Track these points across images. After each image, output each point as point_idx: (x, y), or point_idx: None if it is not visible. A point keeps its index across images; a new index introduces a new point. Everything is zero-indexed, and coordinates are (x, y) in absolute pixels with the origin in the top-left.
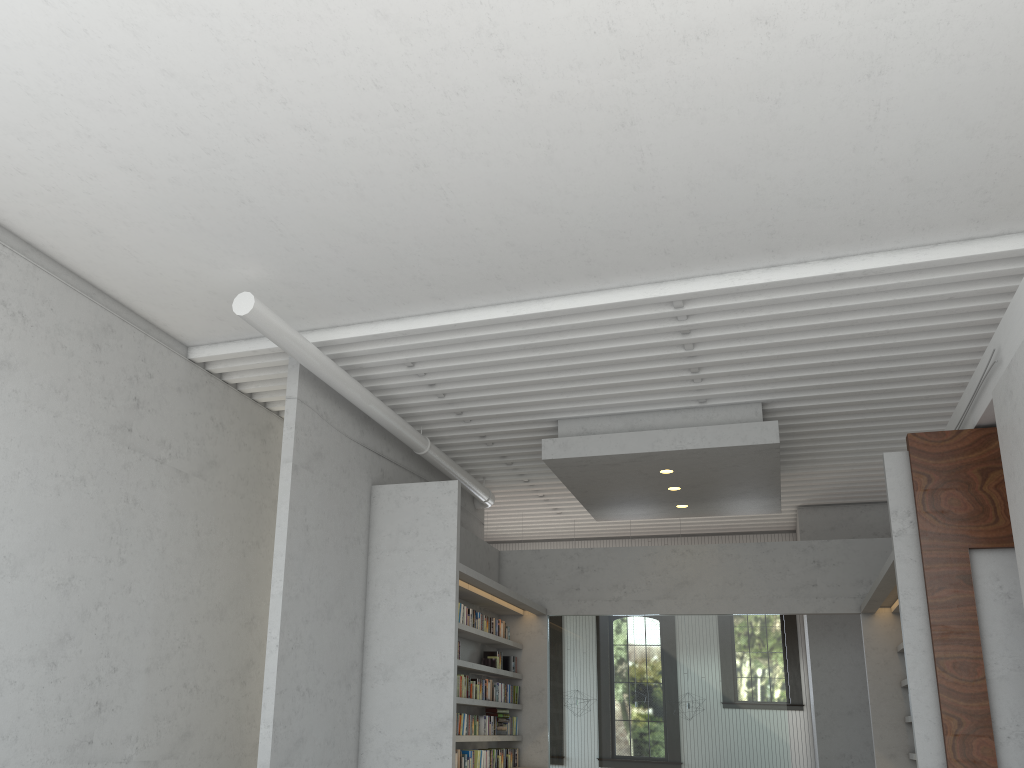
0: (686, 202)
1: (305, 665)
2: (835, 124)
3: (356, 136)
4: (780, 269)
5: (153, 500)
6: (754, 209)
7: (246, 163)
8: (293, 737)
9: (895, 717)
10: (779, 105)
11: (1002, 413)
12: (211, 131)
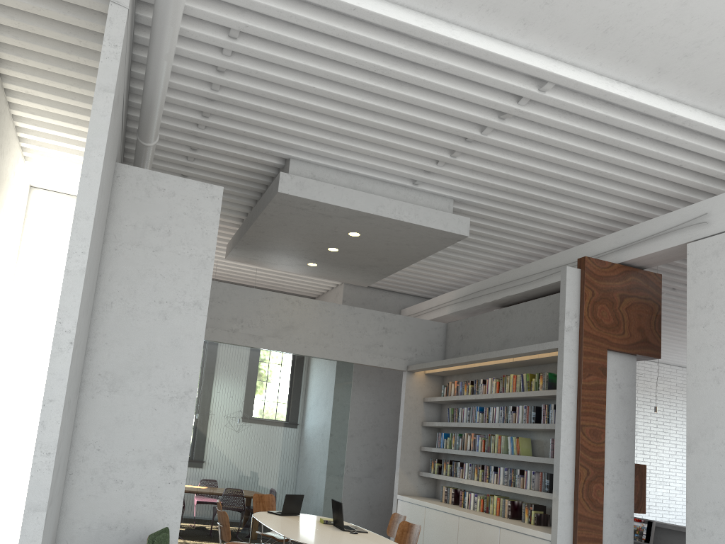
0: None
1: (74, 370)
2: None
3: None
4: (640, 92)
5: None
6: (718, 24)
7: None
8: (57, 466)
9: (415, 446)
10: None
11: (706, 261)
12: None
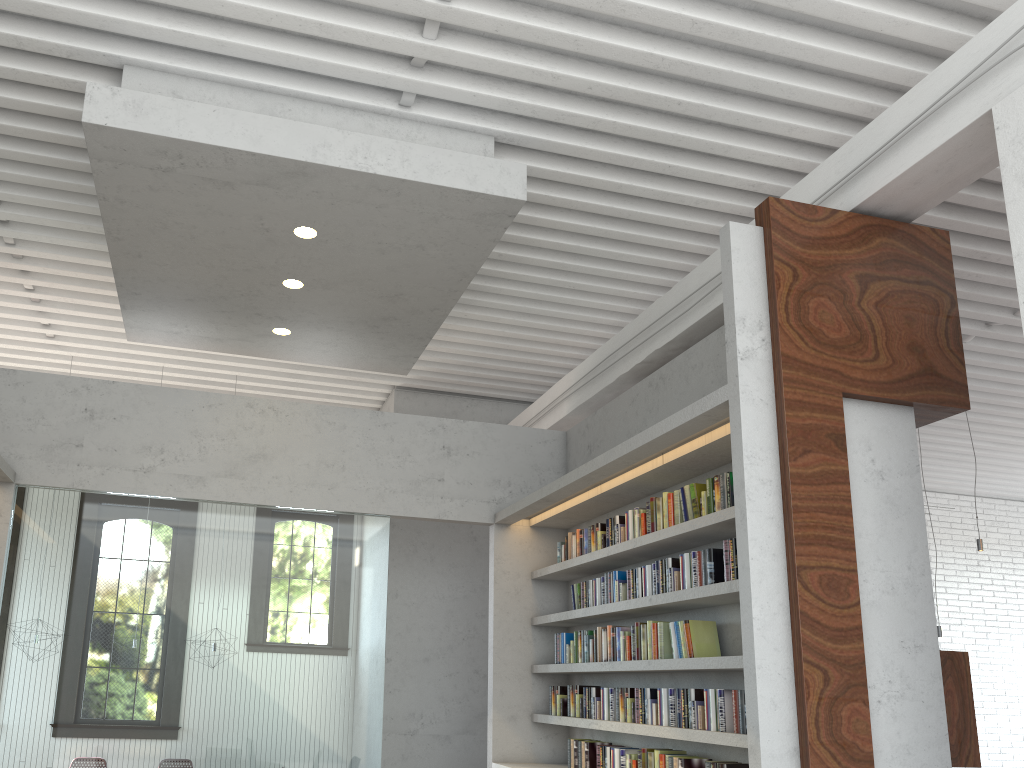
0: None
1: None
2: None
3: None
4: None
5: None
6: None
7: None
8: None
9: (521, 666)
10: None
11: None
12: None
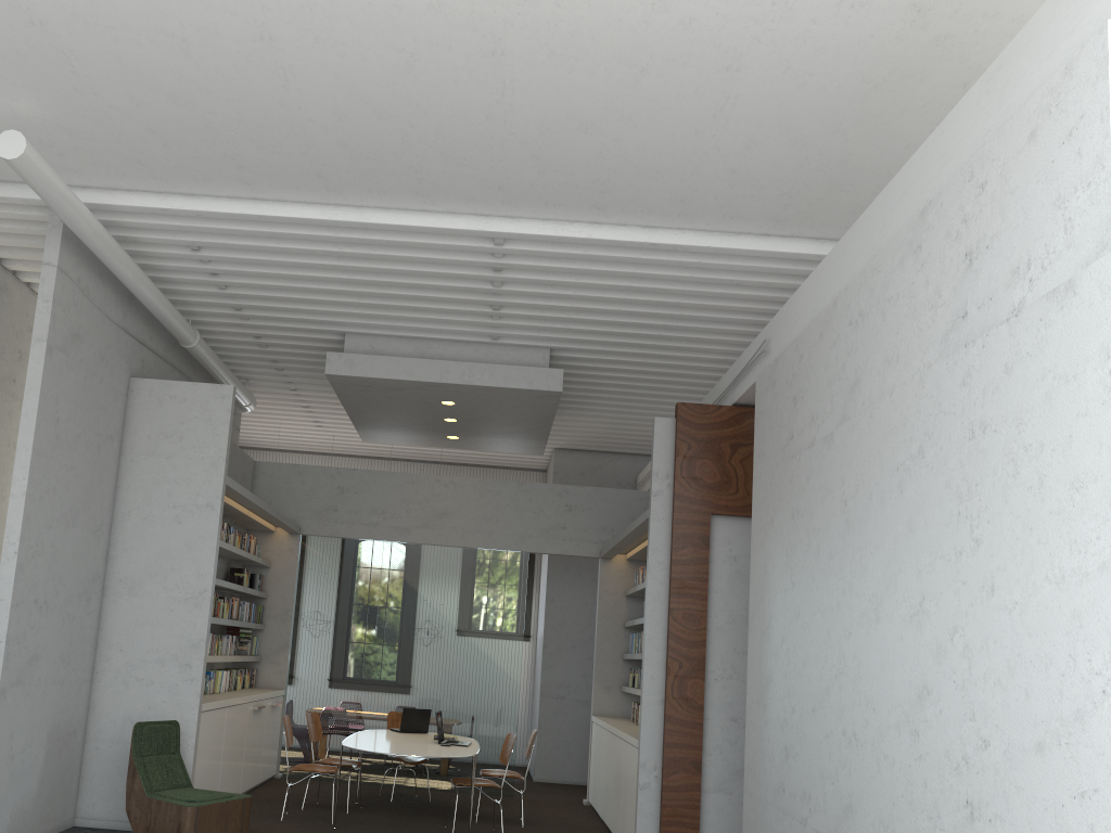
0: (533, 144)
1: (45, 576)
2: (687, 105)
3: None
4: (601, 227)
5: None
6: (594, 166)
7: None
8: (27, 654)
9: (615, 654)
10: (644, 74)
11: (762, 399)
12: None
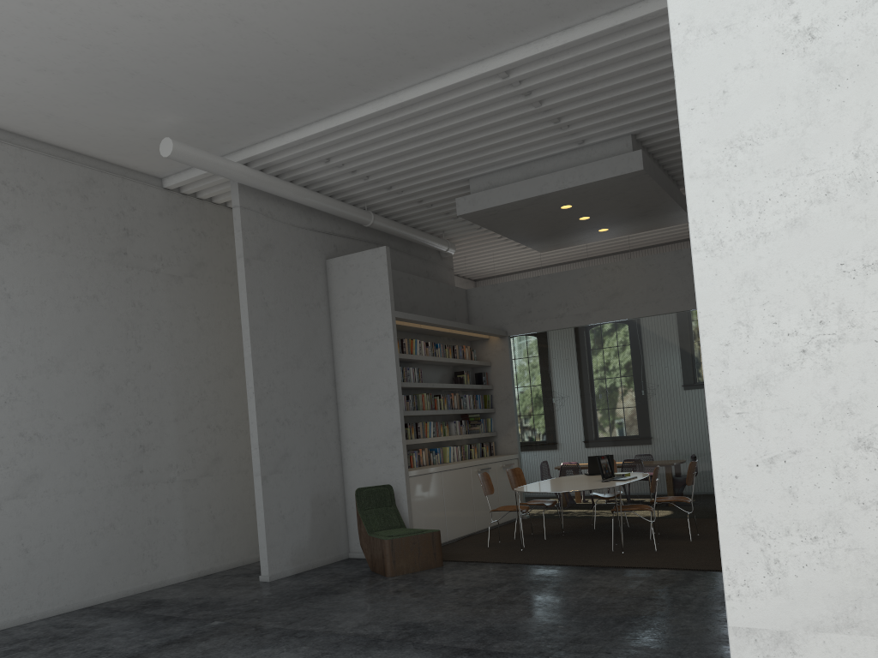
0: None
1: (281, 403)
2: None
3: (179, 12)
4: (573, 30)
5: (155, 301)
6: None
7: (117, 48)
8: (278, 454)
9: None
10: None
11: None
12: (80, 33)
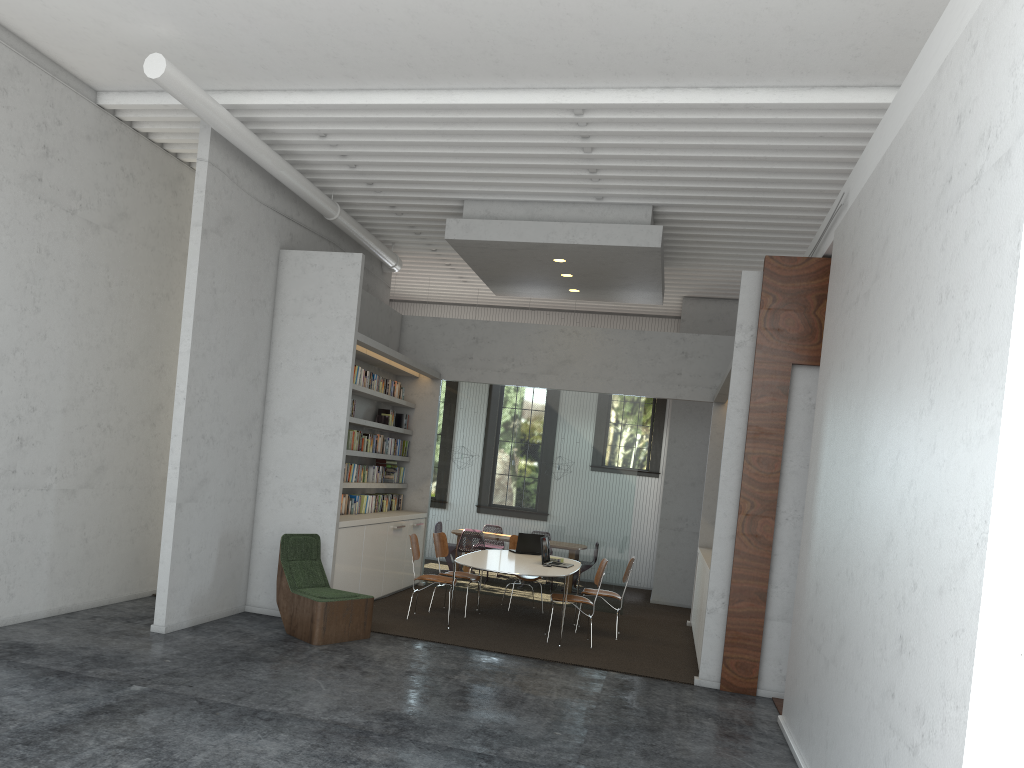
0: (589, 22)
1: (210, 416)
2: None
3: None
4: (673, 92)
5: (65, 251)
6: (651, 36)
7: None
8: (198, 478)
9: None
10: None
11: (836, 253)
12: None
